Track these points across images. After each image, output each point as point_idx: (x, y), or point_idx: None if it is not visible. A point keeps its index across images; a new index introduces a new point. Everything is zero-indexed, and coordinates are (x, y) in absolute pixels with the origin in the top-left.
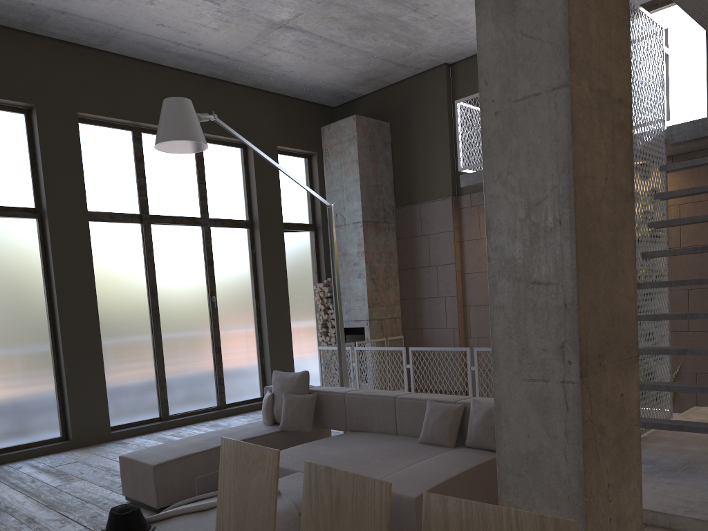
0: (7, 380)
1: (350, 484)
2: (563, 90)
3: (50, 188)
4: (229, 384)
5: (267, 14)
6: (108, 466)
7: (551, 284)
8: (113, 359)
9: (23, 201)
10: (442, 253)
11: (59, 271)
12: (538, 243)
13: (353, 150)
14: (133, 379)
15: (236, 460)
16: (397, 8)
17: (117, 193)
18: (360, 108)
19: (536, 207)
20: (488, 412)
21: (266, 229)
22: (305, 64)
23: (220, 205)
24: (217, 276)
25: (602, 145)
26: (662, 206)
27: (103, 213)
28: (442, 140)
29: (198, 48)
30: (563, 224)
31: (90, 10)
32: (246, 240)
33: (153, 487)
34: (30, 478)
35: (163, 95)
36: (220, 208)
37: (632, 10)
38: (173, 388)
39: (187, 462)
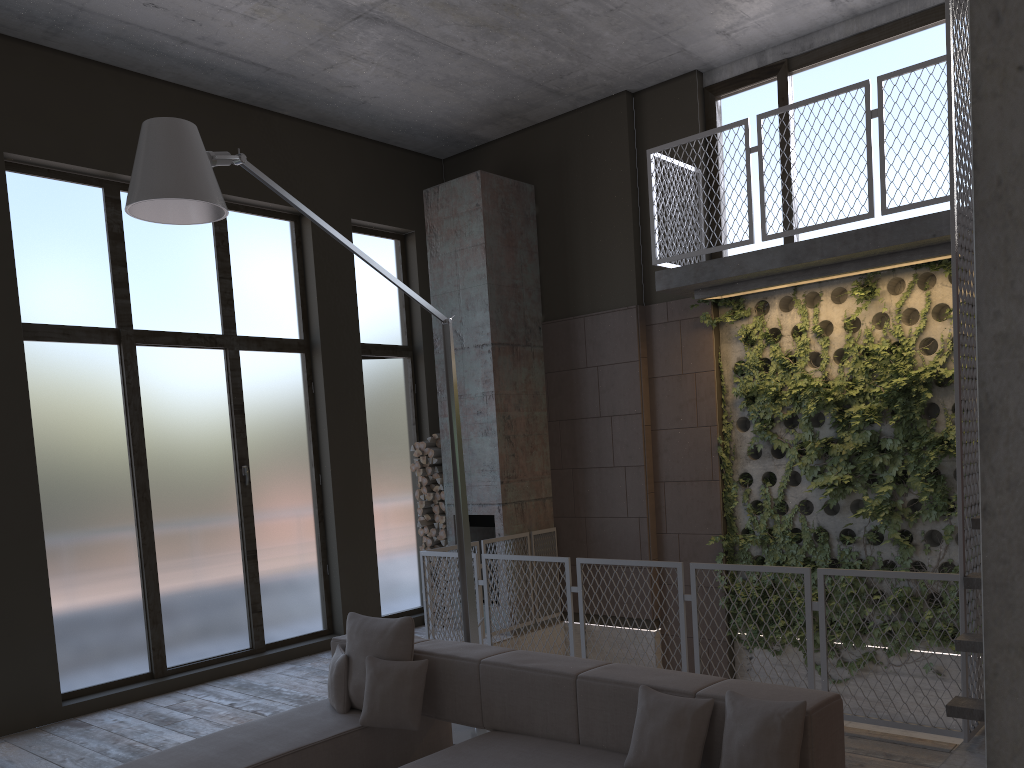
0: None
1: None
2: None
3: None
4: (271, 611)
5: None
6: None
7: None
8: (67, 576)
9: None
10: (620, 396)
11: None
12: None
13: (476, 228)
14: (103, 610)
15: None
16: None
17: (77, 293)
18: (486, 161)
19: None
20: (765, 722)
21: (333, 355)
22: (399, 85)
23: (255, 315)
24: (250, 433)
25: None
26: None
27: (50, 327)
28: (621, 215)
29: (217, 49)
30: None
31: None
32: (299, 372)
33: None
34: None
35: None
36: (255, 319)
37: None
38: (174, 622)
39: None
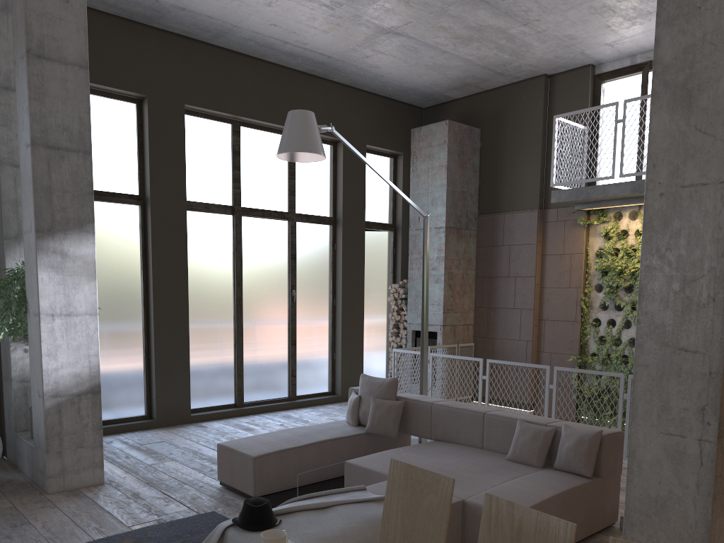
0: (102, 358)
1: (534, 519)
2: None
3: (155, 177)
4: (301, 377)
5: (378, 21)
6: (194, 449)
7: (698, 353)
8: (197, 344)
9: (129, 188)
10: (522, 265)
11: (157, 257)
12: (690, 315)
13: (443, 155)
14: (213, 365)
15: (406, 481)
16: (508, 22)
17: (213, 185)
18: (451, 111)
19: (691, 283)
20: (580, 438)
21: (348, 227)
22: (405, 67)
23: (306, 201)
24: (298, 271)
25: None
26: None
27: (199, 204)
28: (534, 152)
29: (303, 47)
30: (716, 302)
31: (209, 8)
32: (328, 236)
33: (252, 476)
34: (123, 453)
35: (264, 90)
36: (306, 204)
37: None
38: (249, 377)
39: (283, 456)
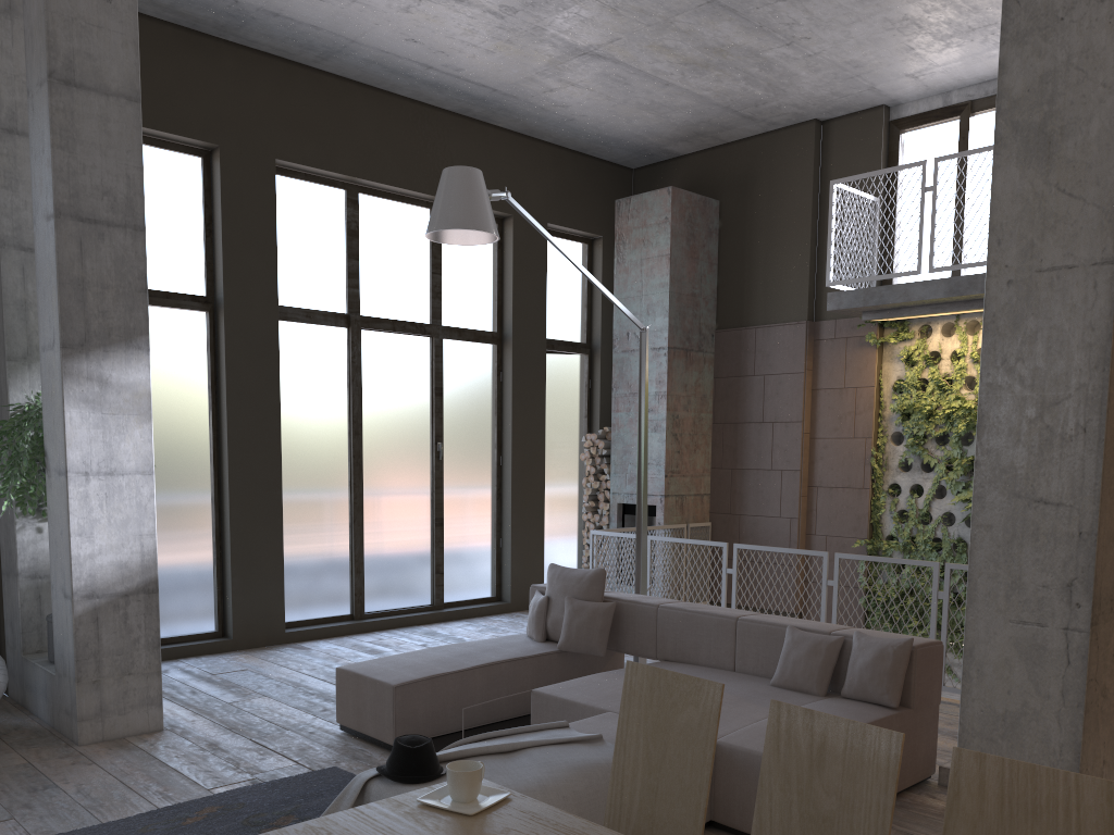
0: None
1: (843, 731)
2: (1108, 268)
3: (231, 269)
4: (450, 574)
5: (569, 36)
6: (294, 680)
7: (1063, 505)
8: (293, 524)
9: (191, 285)
10: (783, 404)
11: (234, 391)
12: (1051, 452)
13: (663, 239)
14: (318, 556)
15: (651, 691)
16: (763, 40)
17: (319, 282)
18: (675, 174)
19: (1052, 407)
20: (881, 651)
21: (522, 348)
22: (607, 107)
23: (458, 307)
24: (446, 413)
25: None
26: None
27: (297, 310)
28: (800, 235)
29: (455, 74)
30: (1088, 433)
31: (316, 14)
32: (491, 361)
33: (391, 715)
34: (187, 687)
35: (395, 139)
36: (458, 312)
37: None
38: (372, 574)
39: (436, 684)
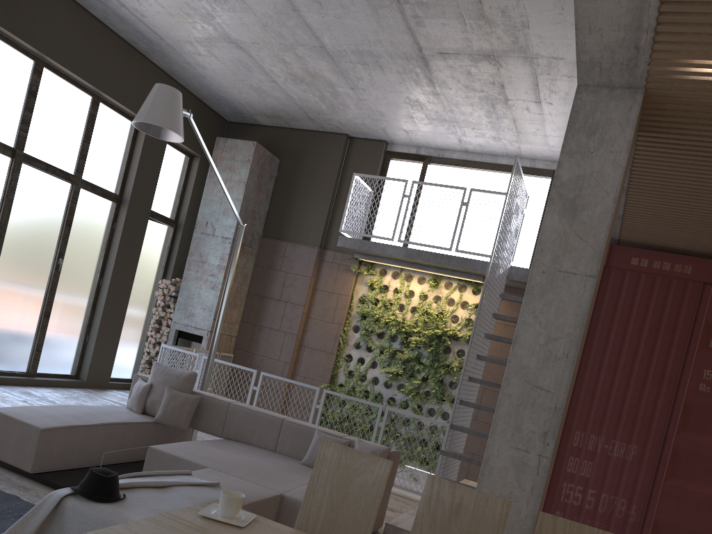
0: None
1: (474, 496)
2: (592, 279)
3: None
4: (46, 353)
5: (228, 28)
6: None
7: (549, 392)
8: None
9: None
10: (294, 293)
11: None
12: (548, 363)
13: (244, 172)
14: None
15: (340, 460)
16: (340, 80)
17: None
18: (255, 134)
19: (553, 341)
20: (373, 452)
21: (134, 211)
22: (230, 79)
23: (96, 170)
24: (70, 239)
25: (589, 314)
26: (493, 323)
27: None
28: (325, 197)
29: (140, 18)
30: (568, 358)
31: None
32: (109, 213)
33: (34, 450)
34: None
35: (81, 41)
36: (95, 173)
37: (519, 177)
38: None
39: (71, 432)
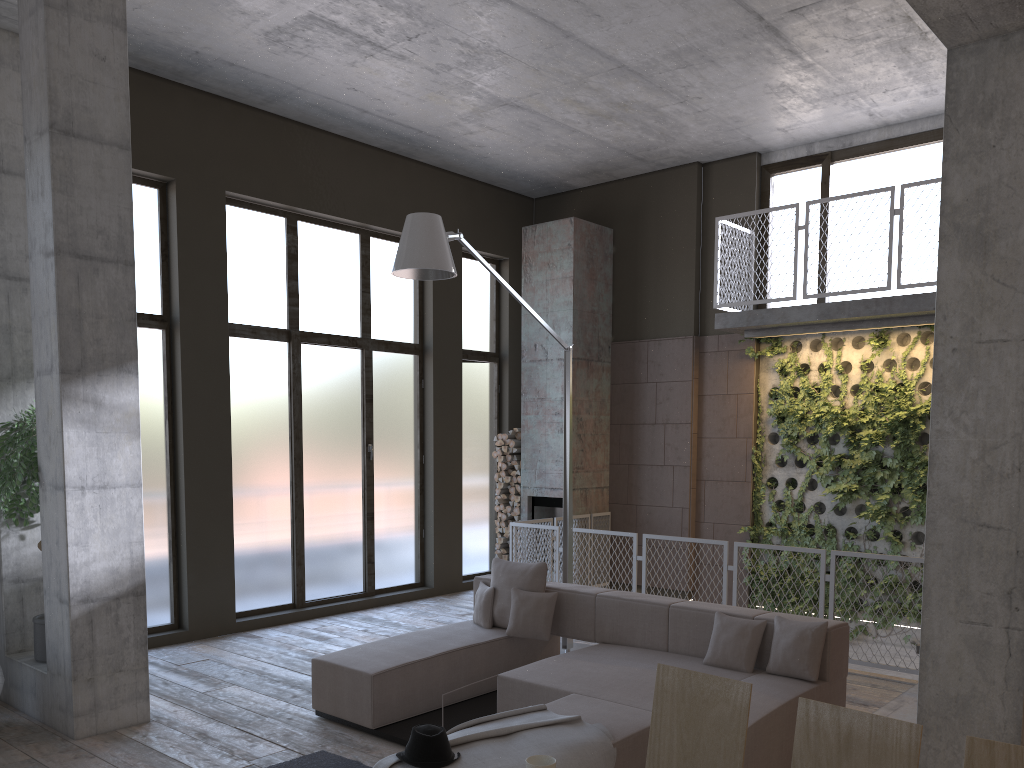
0: None
1: (867, 723)
2: None
3: (186, 290)
4: (380, 563)
5: (494, 90)
6: (256, 668)
7: (1002, 529)
8: (241, 522)
9: (148, 305)
10: (673, 408)
11: (189, 402)
12: (992, 486)
13: (567, 263)
14: (263, 551)
15: (683, 689)
16: (661, 98)
17: (262, 300)
18: (572, 204)
19: (992, 451)
20: (801, 633)
21: (441, 358)
22: (518, 148)
23: (385, 322)
24: (375, 418)
25: None
26: None
27: (244, 327)
28: (686, 261)
29: (387, 118)
30: (1022, 472)
31: (269, 65)
32: (413, 370)
33: (369, 701)
34: (157, 678)
35: (330, 172)
36: (385, 326)
37: None
38: (311, 565)
39: (407, 671)
